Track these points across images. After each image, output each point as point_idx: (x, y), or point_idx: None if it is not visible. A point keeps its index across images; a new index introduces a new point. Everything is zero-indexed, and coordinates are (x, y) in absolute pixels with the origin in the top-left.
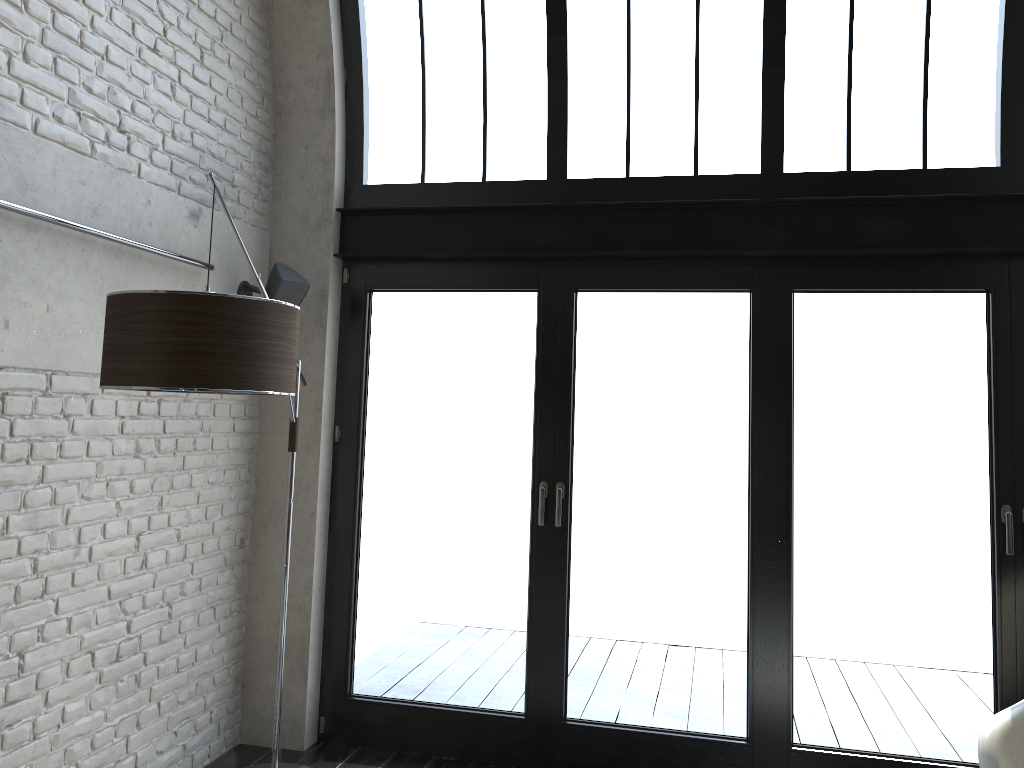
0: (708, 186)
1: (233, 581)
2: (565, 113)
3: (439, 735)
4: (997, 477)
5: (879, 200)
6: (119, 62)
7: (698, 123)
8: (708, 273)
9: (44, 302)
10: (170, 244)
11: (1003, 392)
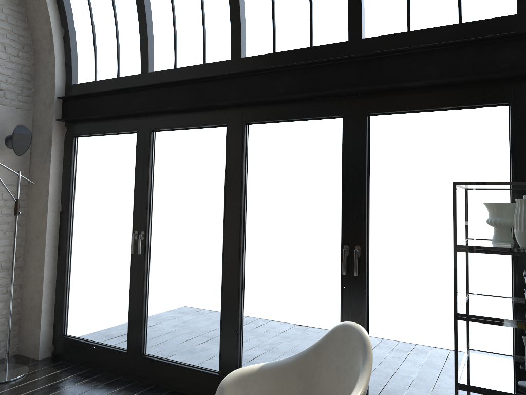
0: (207, 69)
1: (8, 277)
2: (147, 38)
3: (94, 357)
4: (342, 228)
5: (281, 68)
6: None
7: (204, 35)
8: (207, 117)
9: None
10: None
11: (347, 177)
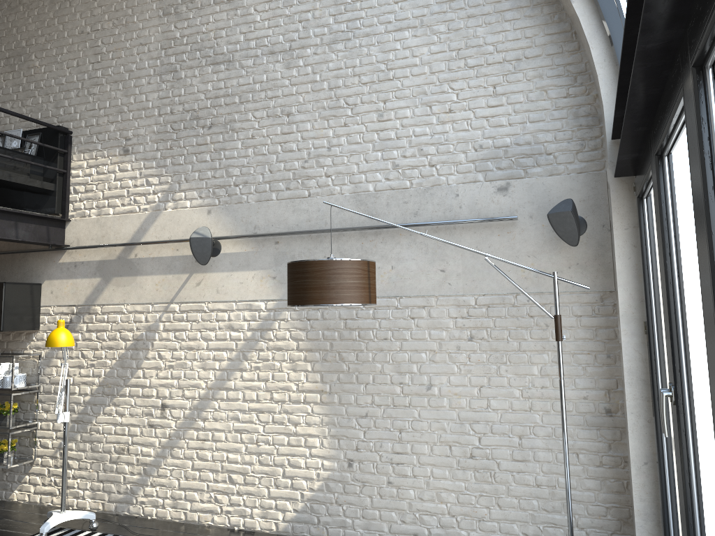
0: None
1: (599, 440)
2: None
3: None
4: None
5: None
6: (422, 133)
7: None
8: (671, 86)
9: (389, 265)
10: (480, 213)
11: None
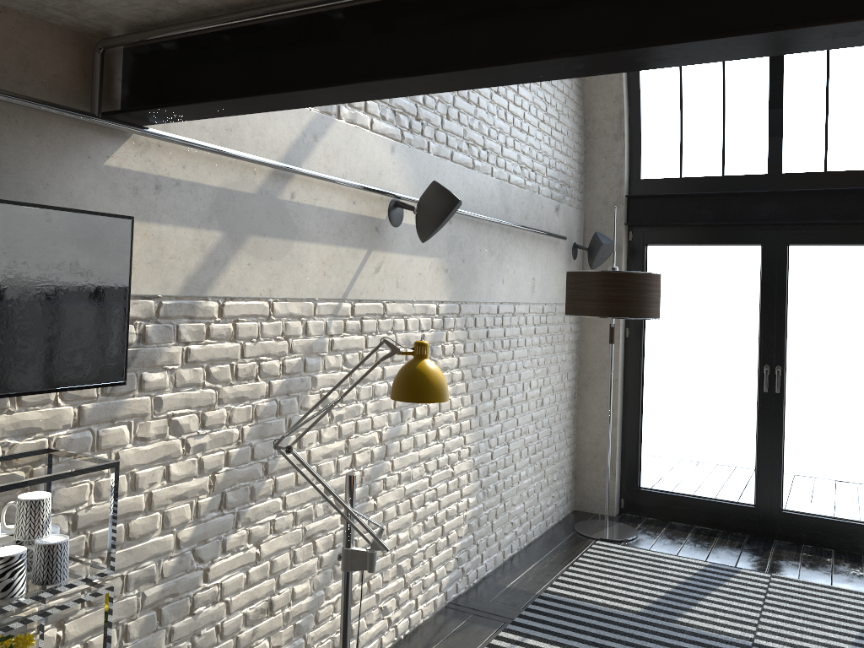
0: None
1: (571, 417)
2: (781, 130)
3: (698, 514)
4: None
5: None
6: (532, 134)
7: None
8: None
9: (512, 268)
10: (549, 228)
11: None
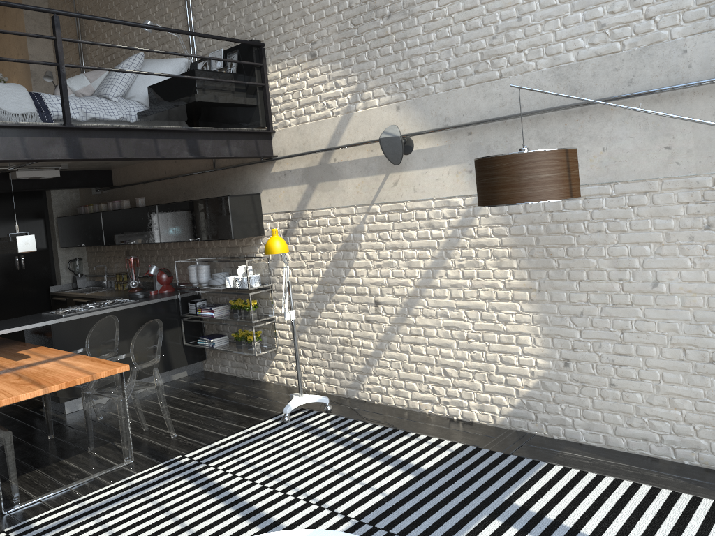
0: None
1: None
2: None
3: None
4: None
5: None
6: None
7: None
8: None
9: (599, 147)
10: None
11: None
